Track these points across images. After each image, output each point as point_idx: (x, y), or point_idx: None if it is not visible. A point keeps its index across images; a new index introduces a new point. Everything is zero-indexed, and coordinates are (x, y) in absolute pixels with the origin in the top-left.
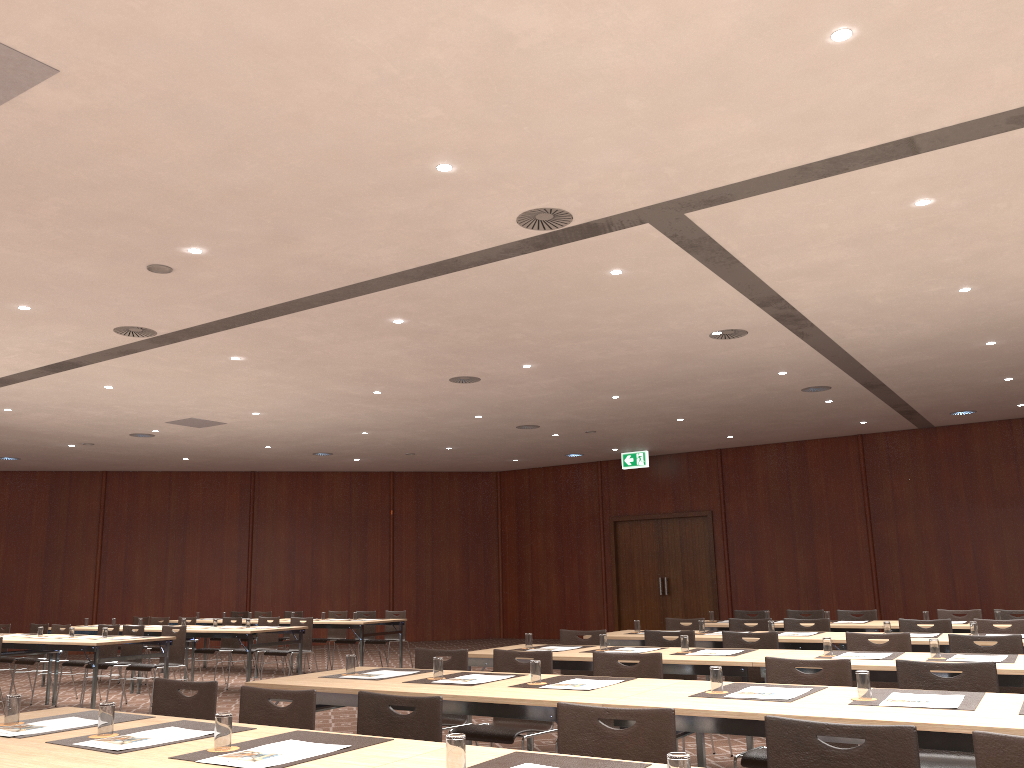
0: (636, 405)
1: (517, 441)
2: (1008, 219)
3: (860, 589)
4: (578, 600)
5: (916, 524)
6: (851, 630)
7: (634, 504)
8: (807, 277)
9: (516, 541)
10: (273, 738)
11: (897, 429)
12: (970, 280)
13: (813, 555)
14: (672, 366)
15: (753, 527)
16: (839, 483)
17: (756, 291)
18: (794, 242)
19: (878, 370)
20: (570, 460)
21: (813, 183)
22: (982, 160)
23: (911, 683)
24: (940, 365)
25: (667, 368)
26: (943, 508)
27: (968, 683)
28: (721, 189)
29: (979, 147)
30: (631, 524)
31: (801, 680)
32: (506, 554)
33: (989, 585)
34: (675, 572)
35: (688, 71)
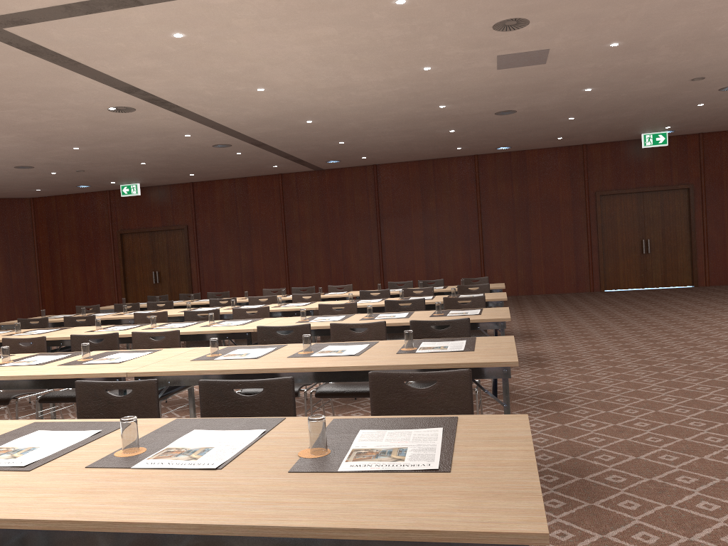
0: (99, 154)
1: (26, 177)
2: (246, 50)
3: (278, 274)
4: (97, 290)
5: (311, 232)
6: (198, 306)
7: (134, 221)
8: (143, 76)
9: (49, 249)
10: None
11: (302, 171)
12: (258, 84)
13: (251, 253)
14: (100, 129)
15: (214, 236)
16: (267, 206)
17: (114, 83)
18: (110, 53)
19: (253, 135)
20: (84, 190)
21: (85, 17)
22: (193, 13)
23: (78, 347)
24: (291, 133)
25: (98, 130)
26: (327, 221)
27: (106, 345)
28: (16, 15)
29: (183, 5)
30: (133, 235)
31: (22, 350)
32: (42, 259)
33: (349, 268)
34: (164, 267)
35: None
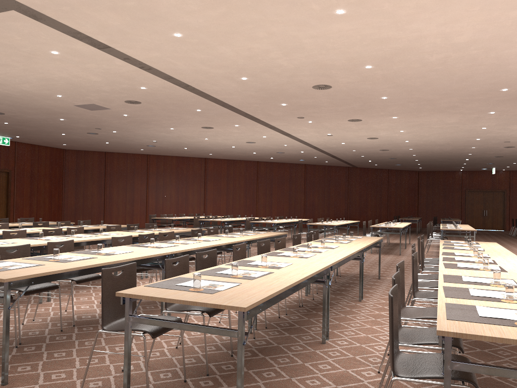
0: None
1: None
2: (46, 65)
3: None
4: None
5: None
6: None
7: None
8: None
9: None
10: (242, 265)
11: None
12: None
13: None
14: None
15: None
16: None
17: None
18: None
19: None
20: None
21: (64, 35)
22: (95, 57)
23: (140, 241)
24: None
25: None
26: None
27: (149, 239)
28: (50, 18)
29: (105, 56)
30: None
31: (119, 244)
32: None
33: None
34: None
35: (156, 14)
